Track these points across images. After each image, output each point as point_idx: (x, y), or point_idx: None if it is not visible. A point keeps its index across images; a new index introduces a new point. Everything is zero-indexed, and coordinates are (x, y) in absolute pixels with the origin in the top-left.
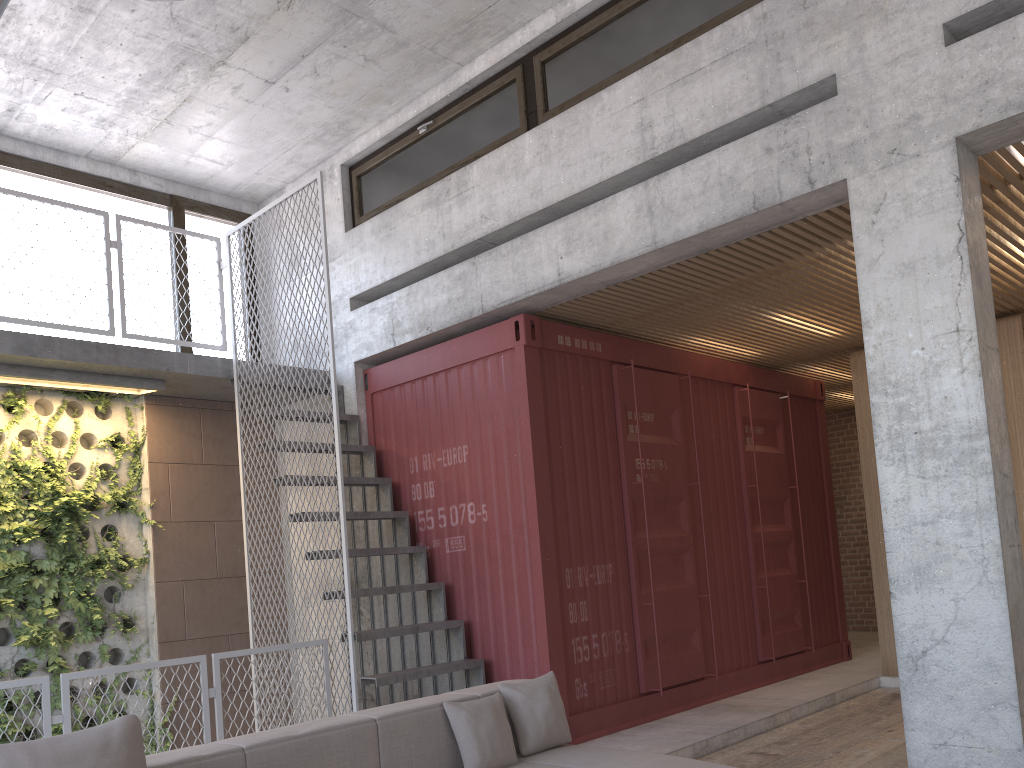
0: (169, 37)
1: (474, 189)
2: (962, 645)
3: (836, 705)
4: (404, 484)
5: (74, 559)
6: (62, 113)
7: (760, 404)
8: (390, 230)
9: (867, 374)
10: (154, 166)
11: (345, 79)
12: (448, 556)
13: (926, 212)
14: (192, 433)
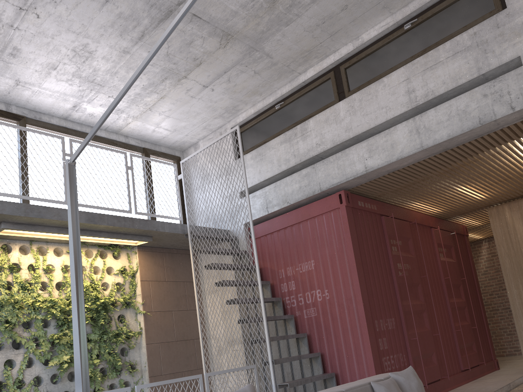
0: (163, 64)
1: (311, 131)
2: None
3: (512, 390)
4: (276, 284)
5: (106, 333)
6: (99, 107)
7: (443, 237)
8: (262, 156)
9: None
10: (137, 133)
11: (242, 83)
12: (306, 319)
13: None
14: (160, 265)
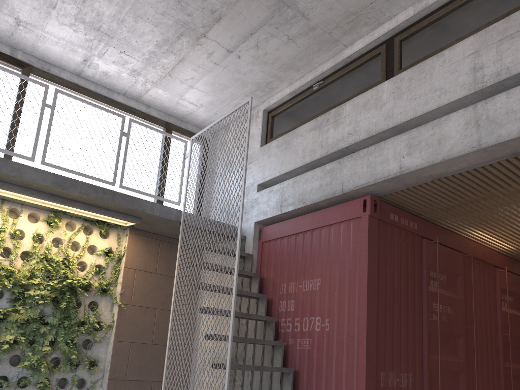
0: (175, 15)
1: (345, 117)
2: None
3: None
4: (275, 300)
5: (68, 318)
6: (112, 64)
7: (511, 281)
8: (288, 144)
9: None
10: (159, 104)
11: (274, 52)
12: (298, 351)
13: None
14: (153, 254)
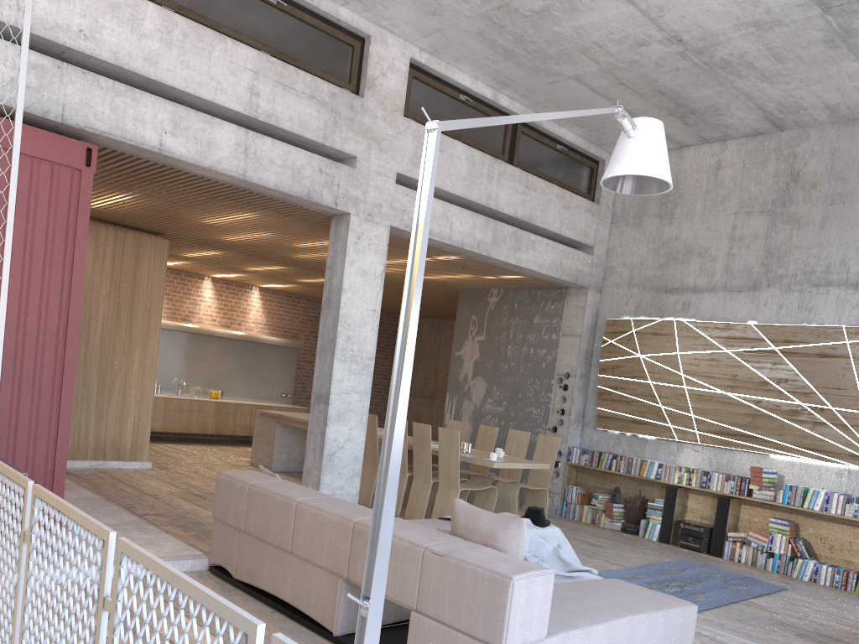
0: None
1: None
2: (348, 449)
3: None
4: None
5: None
6: None
7: None
8: None
9: (339, 315)
10: None
11: None
12: None
13: (375, 252)
14: None
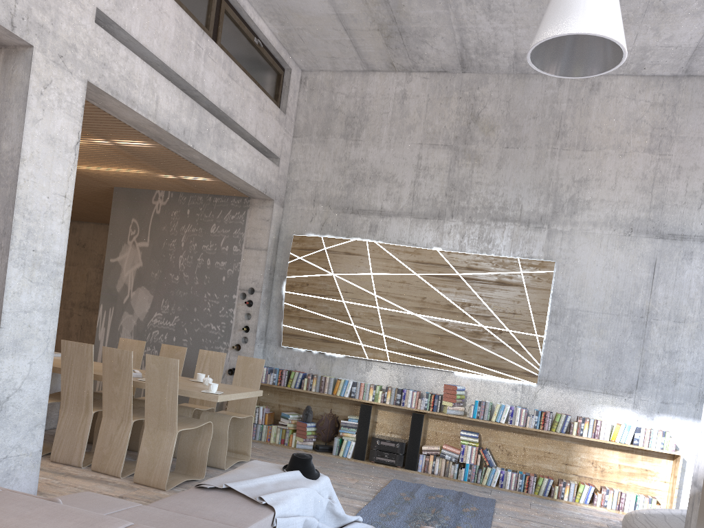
0: None
1: None
2: (28, 391)
3: None
4: None
5: None
6: None
7: None
8: None
9: (16, 197)
10: None
11: None
12: None
13: (68, 113)
14: None
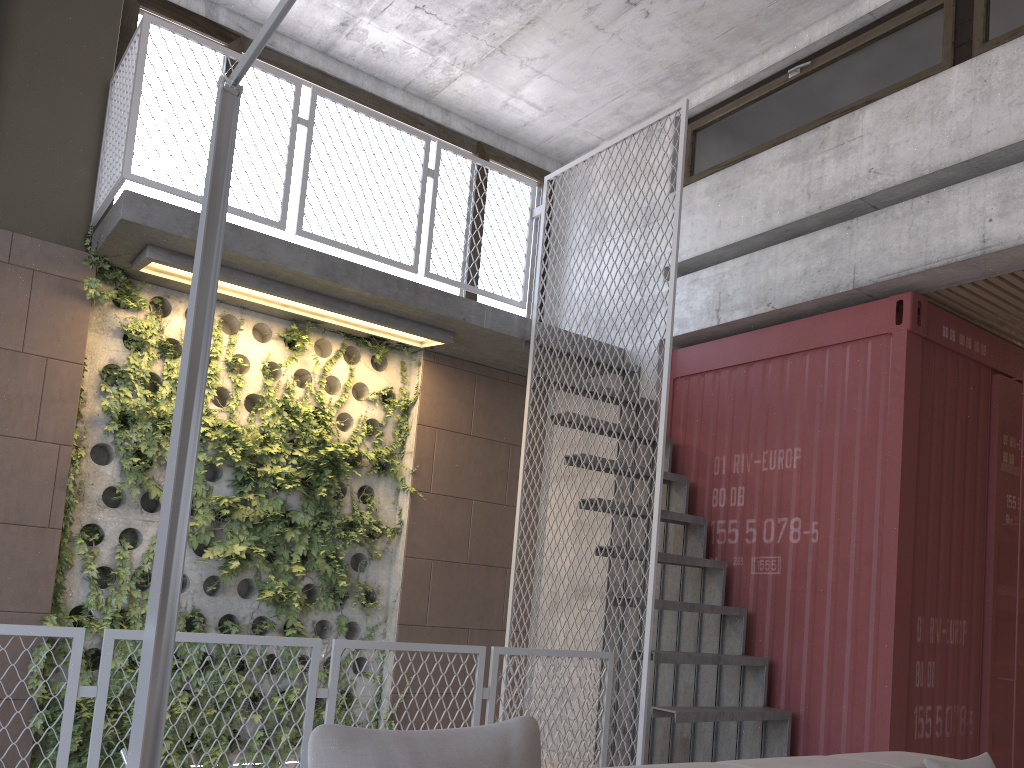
0: None
1: (863, 138)
2: None
3: None
4: (703, 487)
5: (328, 517)
6: (395, 31)
7: None
8: (732, 189)
9: None
10: (469, 107)
11: (719, 4)
12: (752, 578)
13: None
14: (464, 399)
